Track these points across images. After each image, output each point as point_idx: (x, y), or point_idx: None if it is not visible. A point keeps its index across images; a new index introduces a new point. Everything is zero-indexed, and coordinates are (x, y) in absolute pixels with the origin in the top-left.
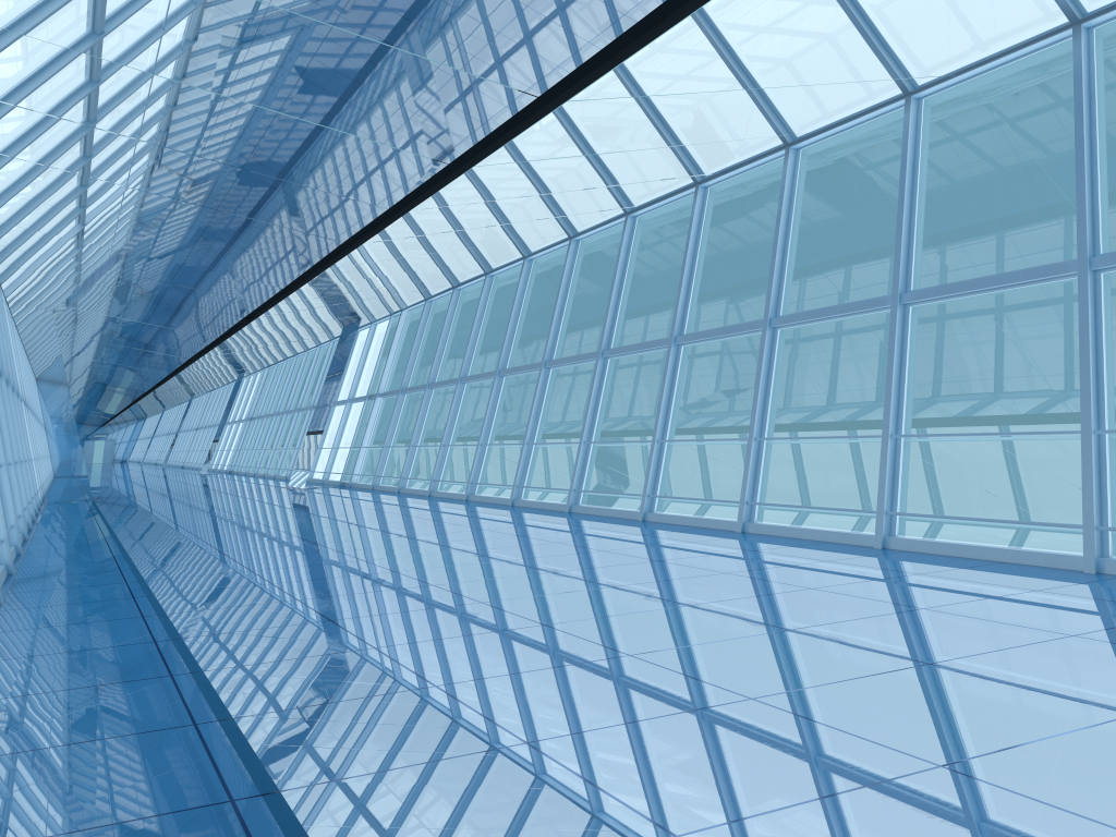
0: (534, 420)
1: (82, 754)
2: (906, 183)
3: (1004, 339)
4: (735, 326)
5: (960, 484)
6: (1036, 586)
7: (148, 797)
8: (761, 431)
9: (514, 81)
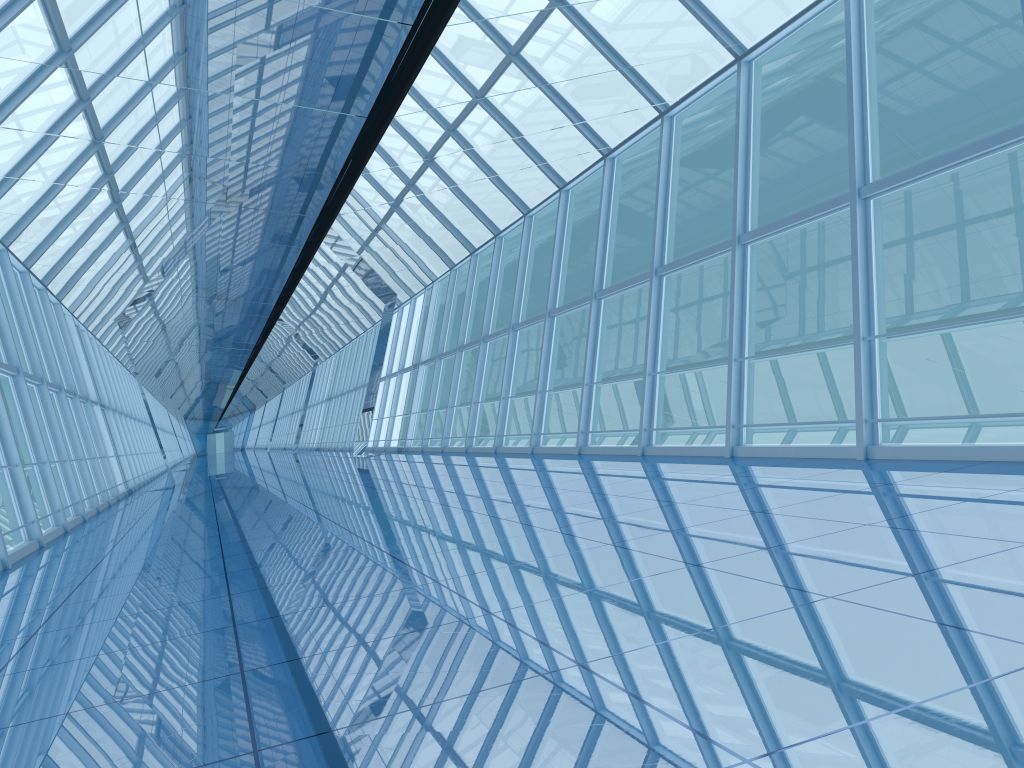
0: (544, 368)
1: None
2: (853, 72)
3: None
4: (707, 249)
5: (1016, 387)
6: (1015, 486)
7: None
8: (741, 351)
9: (380, 10)
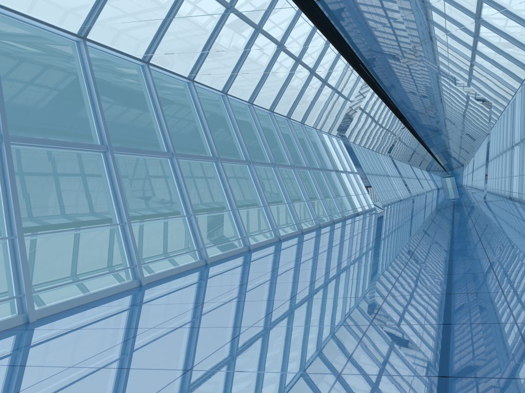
0: None
1: None
2: None
3: None
4: None
5: None
6: None
7: None
8: None
9: None
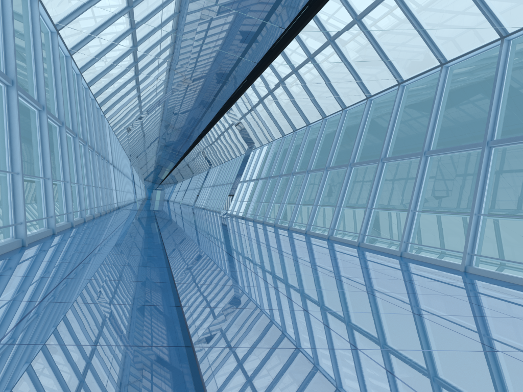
0: (319, 194)
1: (12, 279)
2: (496, 84)
3: None
4: (408, 154)
5: None
6: None
7: (14, 295)
8: (415, 207)
9: (272, 21)
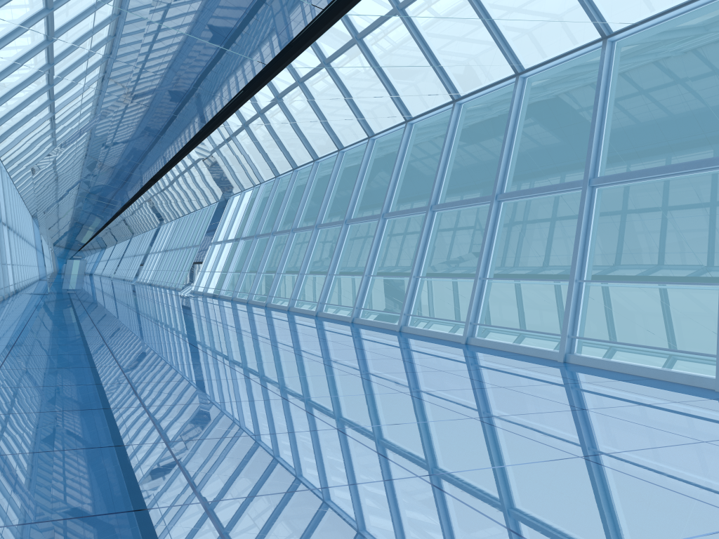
0: (335, 259)
1: None
2: (599, 100)
3: (667, 232)
4: (472, 199)
5: (632, 327)
6: (677, 399)
7: None
8: (484, 273)
9: None
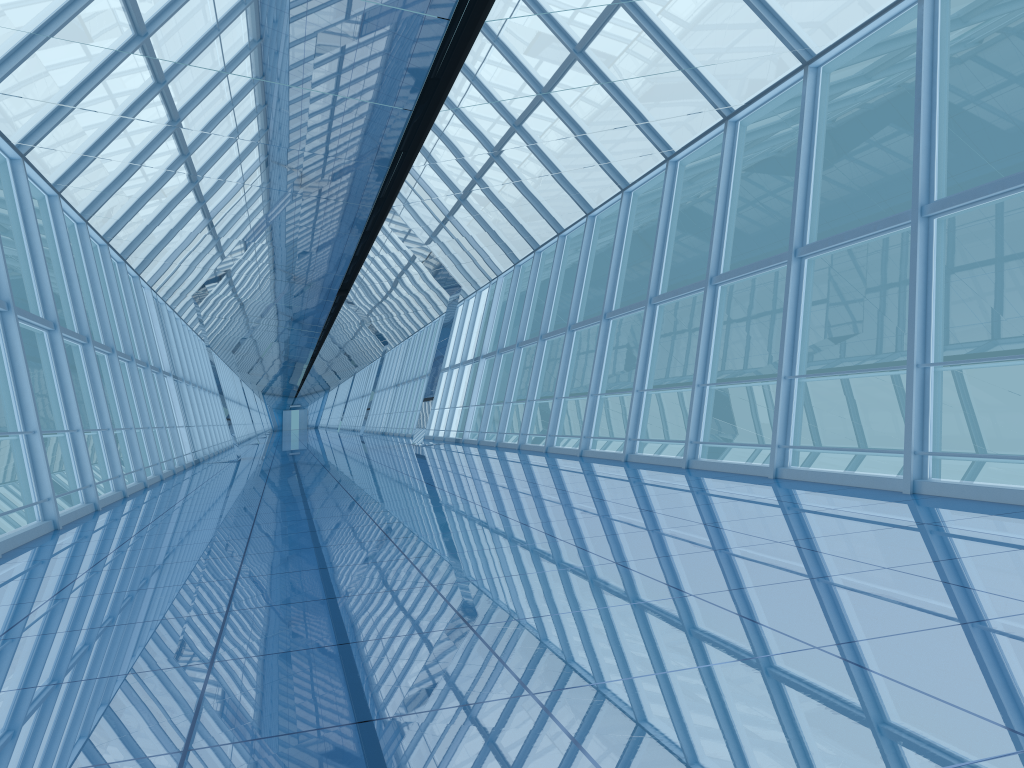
0: (597, 371)
1: None
2: (922, 83)
3: None
4: (763, 260)
5: None
6: None
7: None
8: (791, 368)
9: (418, 4)
